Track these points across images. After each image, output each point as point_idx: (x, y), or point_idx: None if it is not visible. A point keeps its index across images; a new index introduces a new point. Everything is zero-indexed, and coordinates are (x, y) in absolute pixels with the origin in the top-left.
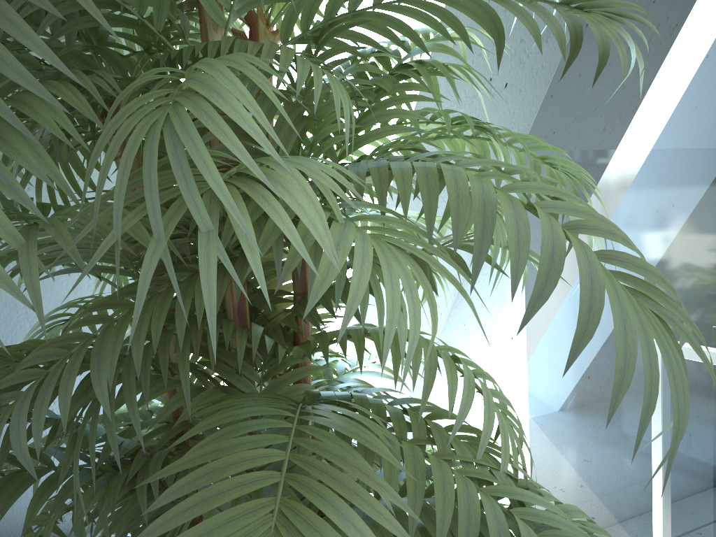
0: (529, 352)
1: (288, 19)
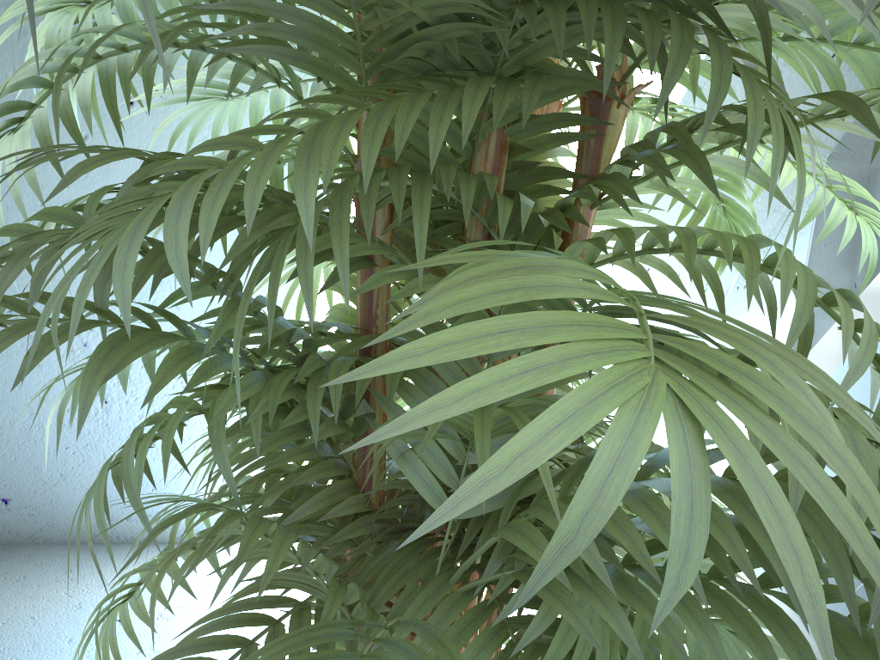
0: None
1: None
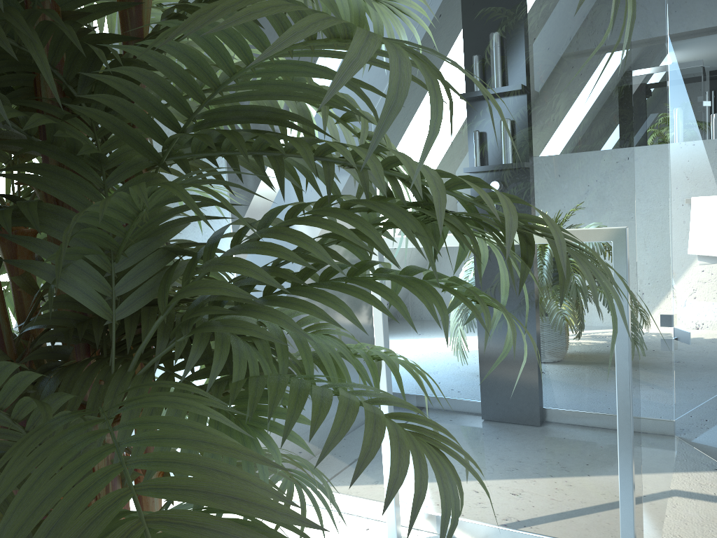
0: None
1: None
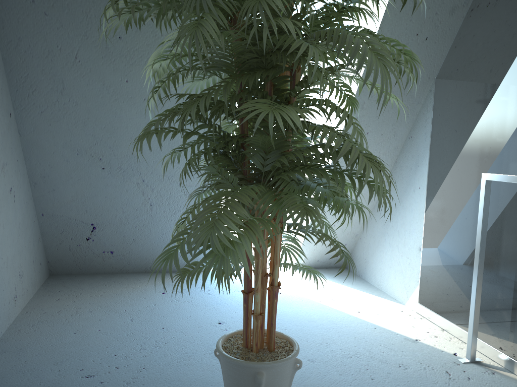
0: (427, 195)
1: None
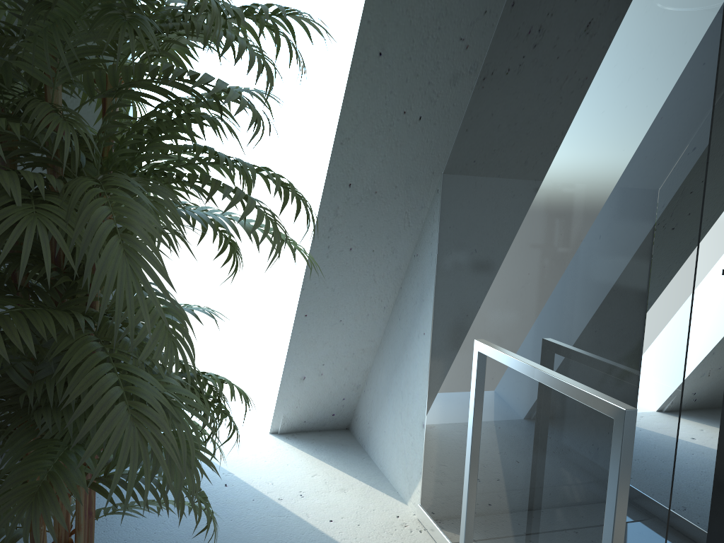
0: (432, 347)
1: (88, 85)
